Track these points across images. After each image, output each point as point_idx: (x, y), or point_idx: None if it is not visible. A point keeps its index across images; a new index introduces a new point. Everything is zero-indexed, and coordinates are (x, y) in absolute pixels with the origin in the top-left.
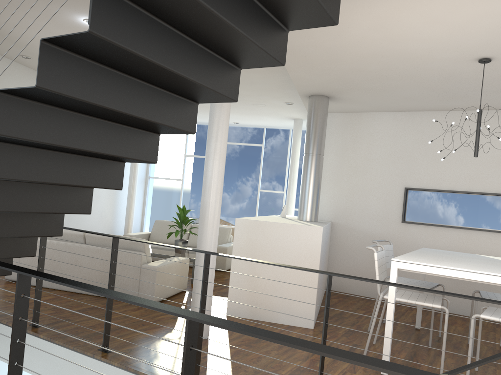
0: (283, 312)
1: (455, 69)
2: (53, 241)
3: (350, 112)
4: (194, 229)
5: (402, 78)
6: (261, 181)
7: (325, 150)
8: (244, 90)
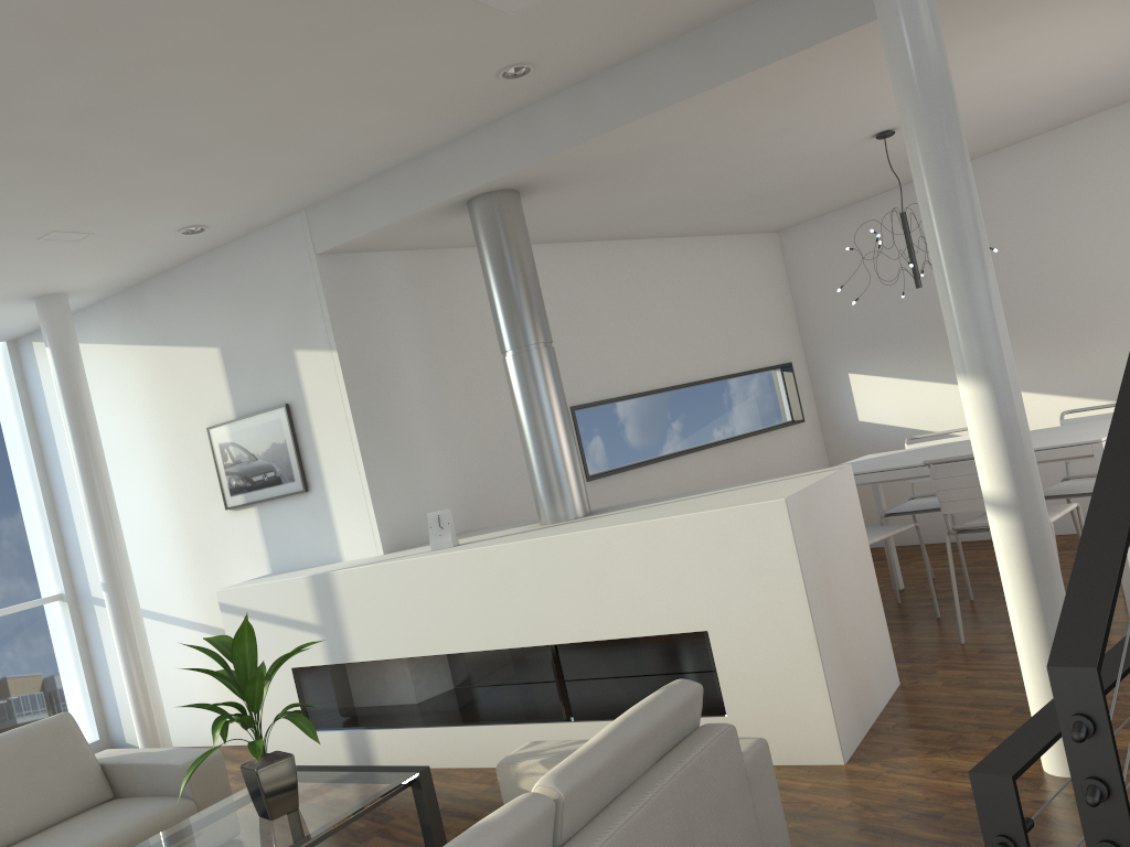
0: (877, 681)
1: (825, 146)
2: None
3: (426, 247)
4: None
5: (734, 158)
6: None
7: (394, 353)
8: (188, 168)
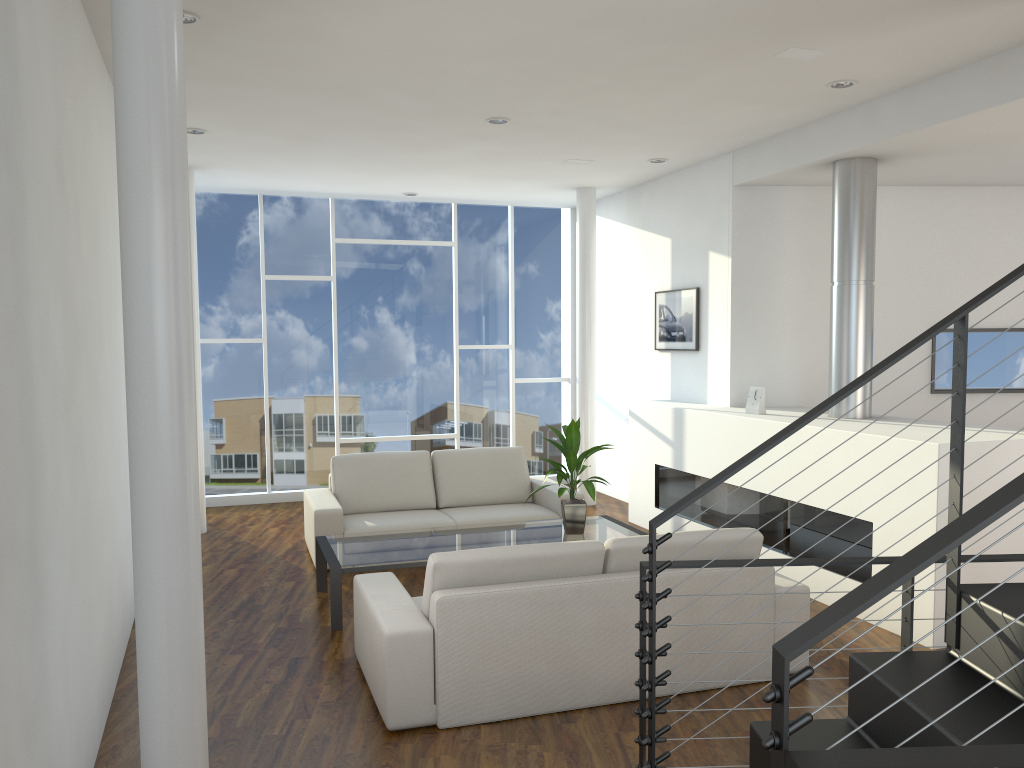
0: None
1: None
2: (539, 588)
3: (825, 185)
4: (446, 463)
5: None
6: (459, 326)
7: (776, 264)
8: (634, 133)
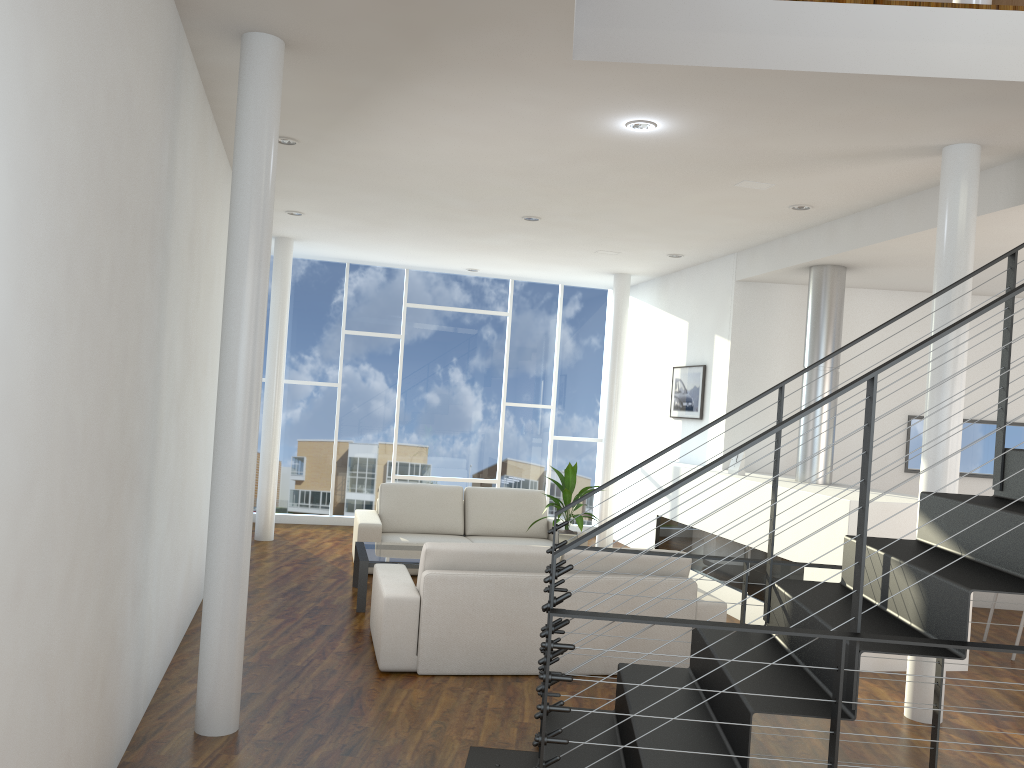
0: None
1: None
2: (503, 576)
3: None
4: (476, 498)
5: None
6: (507, 385)
7: (770, 349)
8: (646, 233)
